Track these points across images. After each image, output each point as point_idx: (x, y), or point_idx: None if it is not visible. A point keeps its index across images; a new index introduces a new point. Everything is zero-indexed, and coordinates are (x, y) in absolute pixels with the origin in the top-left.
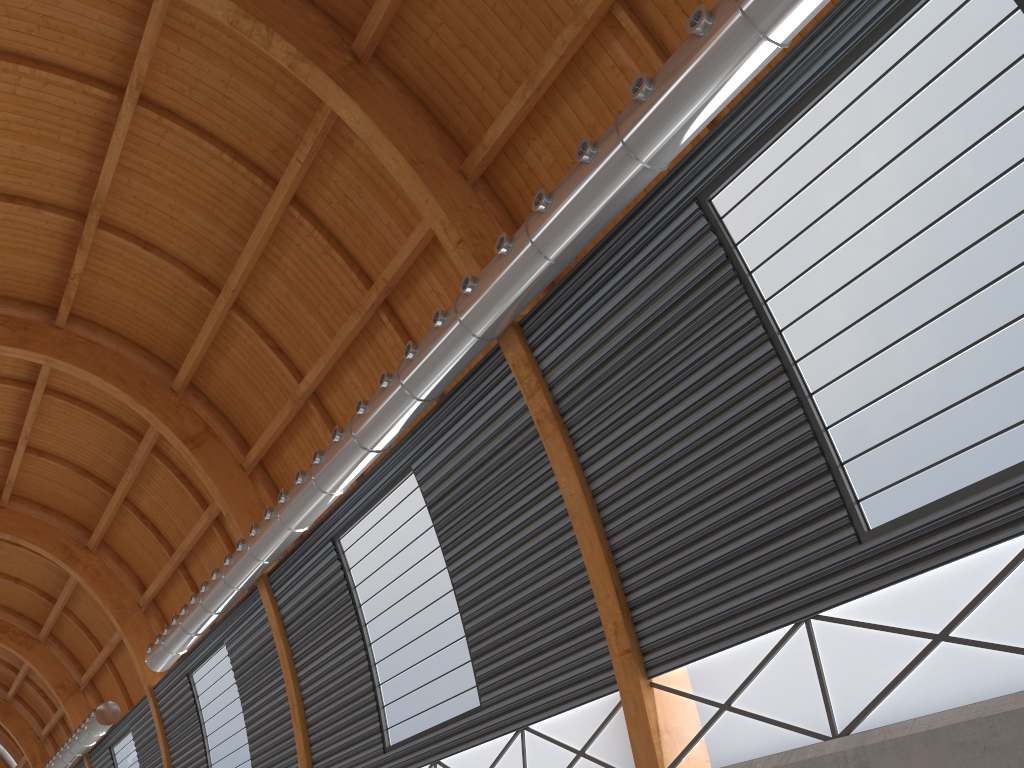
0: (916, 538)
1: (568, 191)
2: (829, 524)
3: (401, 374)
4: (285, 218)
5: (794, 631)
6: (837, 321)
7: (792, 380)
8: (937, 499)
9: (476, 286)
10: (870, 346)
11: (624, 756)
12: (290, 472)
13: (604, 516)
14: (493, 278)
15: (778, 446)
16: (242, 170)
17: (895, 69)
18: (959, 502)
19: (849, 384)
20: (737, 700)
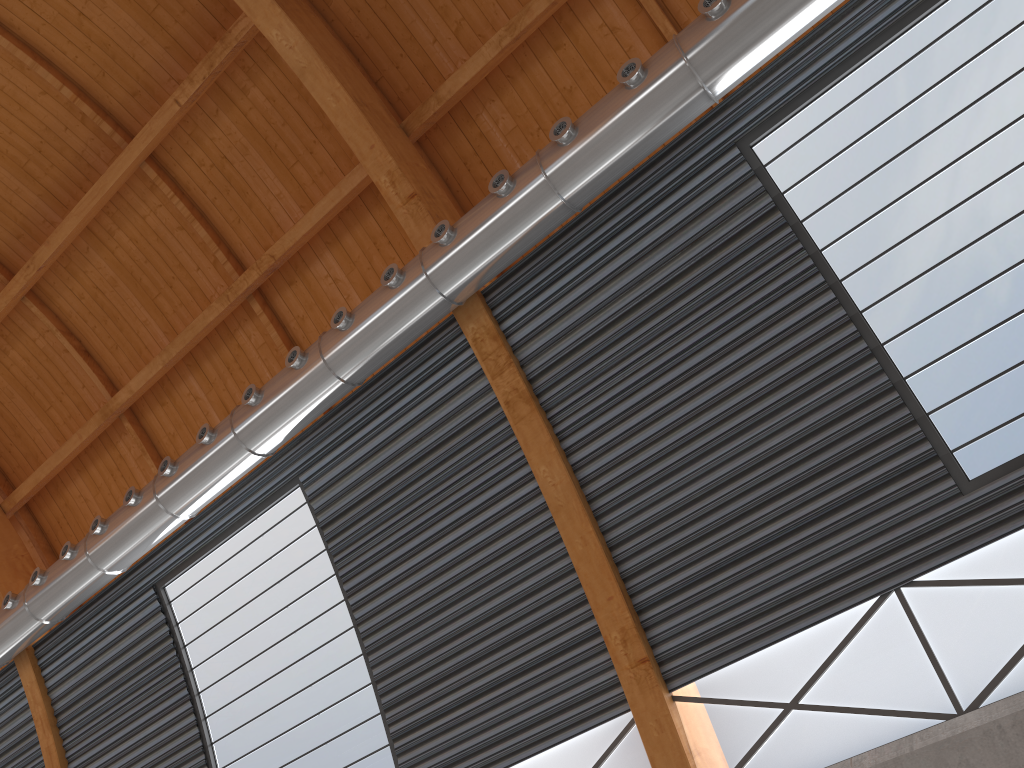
0: None
1: (605, 117)
2: (921, 478)
3: (325, 348)
4: (131, 181)
5: (881, 604)
6: (913, 266)
7: (861, 330)
8: None
9: (456, 234)
10: (955, 288)
11: None
12: (73, 515)
13: (597, 507)
14: (484, 222)
15: (846, 401)
16: (86, 112)
17: (980, 12)
18: None
19: (931, 330)
20: (807, 696)
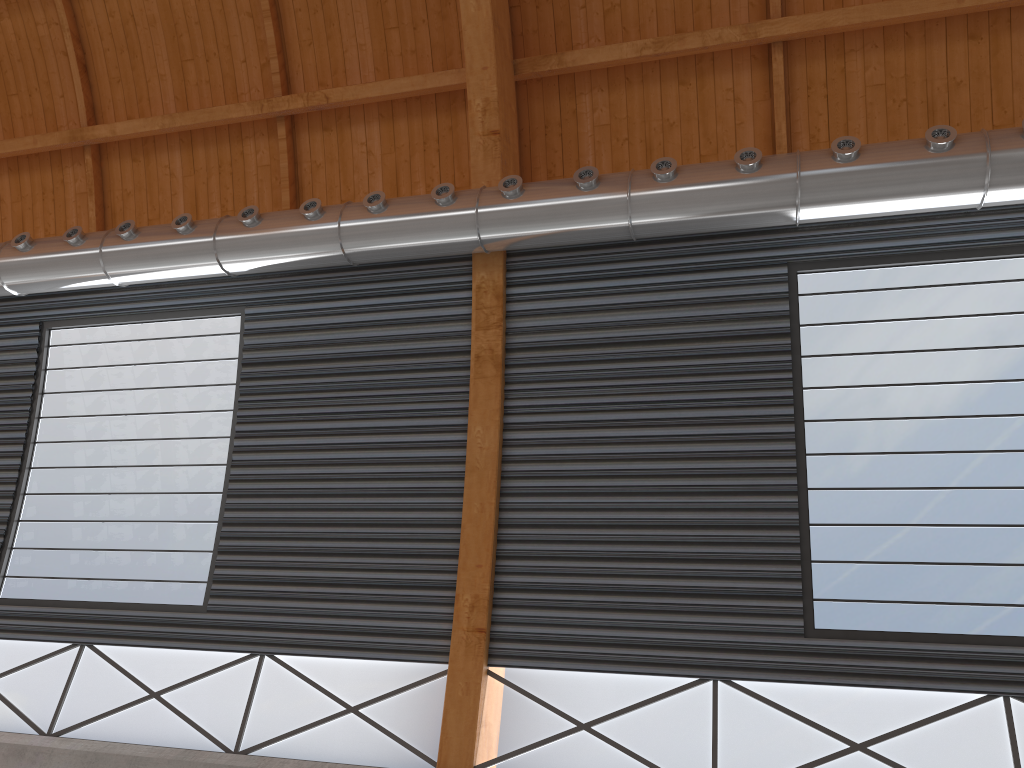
0: (865, 655)
1: (707, 181)
2: (780, 607)
3: (345, 218)
4: None
5: (697, 685)
6: (864, 442)
7: (799, 468)
8: (893, 631)
9: (523, 195)
10: (886, 479)
11: (420, 732)
12: None
13: (506, 486)
14: (554, 201)
15: (756, 517)
16: None
17: None
18: (919, 643)
19: (850, 499)
20: (601, 725)
